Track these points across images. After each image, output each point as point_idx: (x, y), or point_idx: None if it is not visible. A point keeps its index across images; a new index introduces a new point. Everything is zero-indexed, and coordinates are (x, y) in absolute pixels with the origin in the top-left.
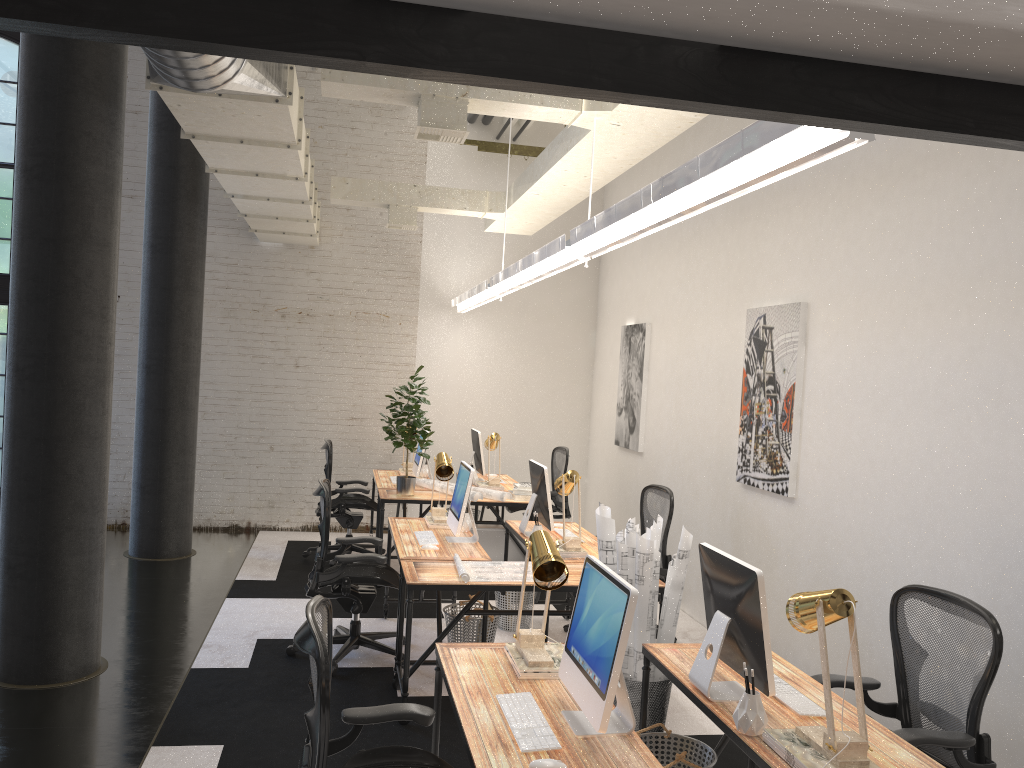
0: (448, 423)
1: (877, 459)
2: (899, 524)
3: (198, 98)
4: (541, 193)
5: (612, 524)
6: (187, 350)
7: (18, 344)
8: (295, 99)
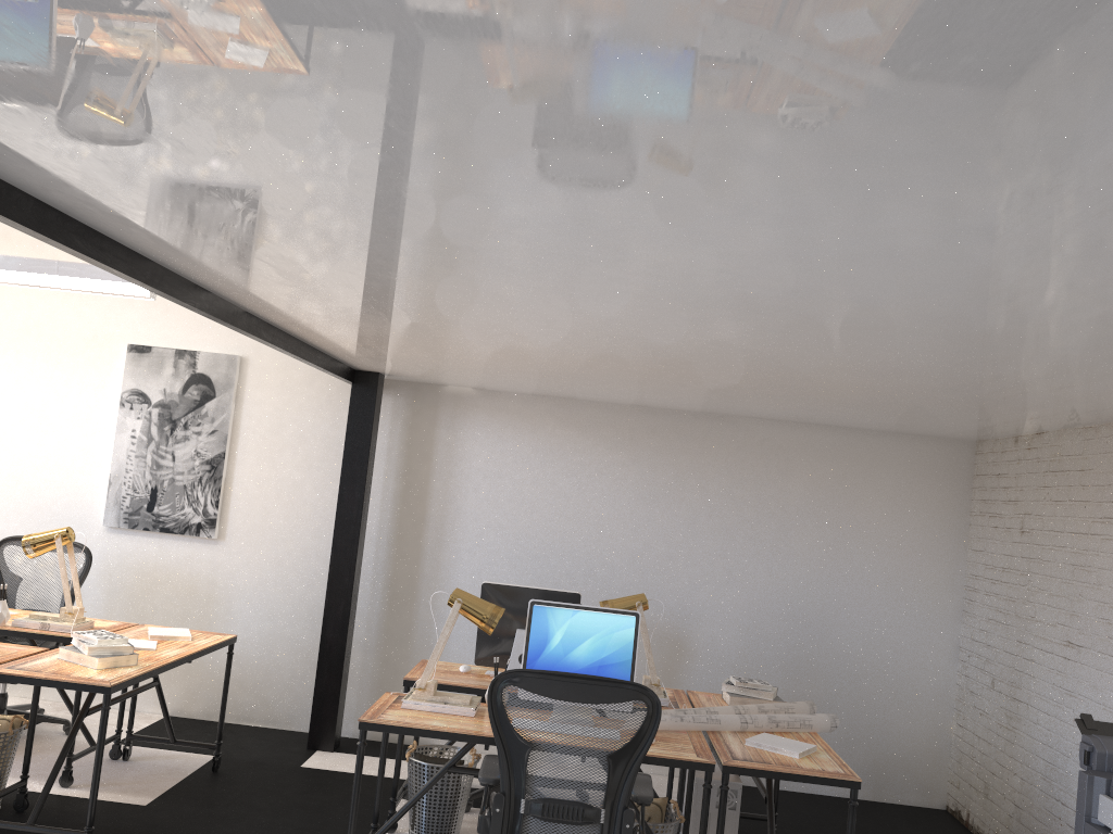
0: None
1: None
2: None
3: None
4: None
5: None
6: None
7: None
8: None
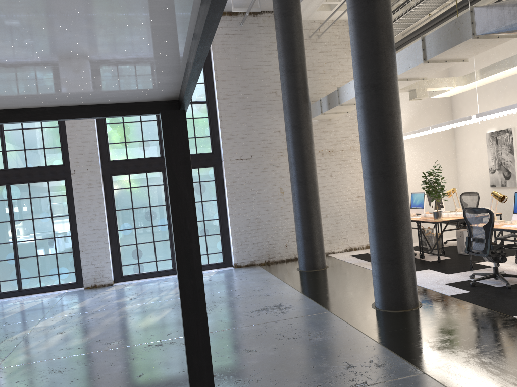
0: None
1: None
2: None
3: (478, 41)
4: (508, 71)
5: None
6: (315, 172)
7: (380, 162)
8: None
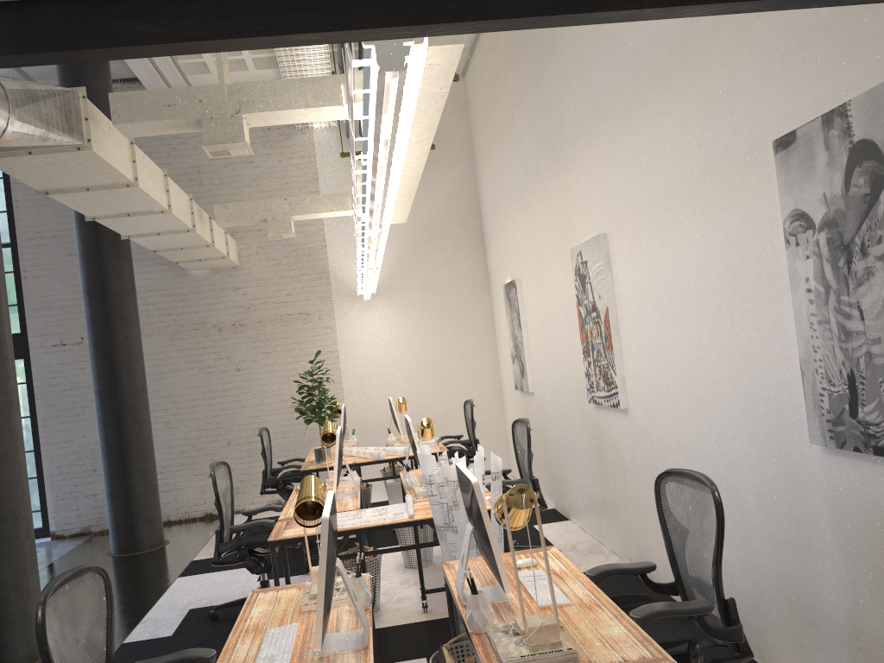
0: (376, 396)
1: (670, 361)
2: (693, 416)
3: (19, 160)
4: None
5: (432, 459)
6: (131, 372)
7: None
8: (115, 145)
